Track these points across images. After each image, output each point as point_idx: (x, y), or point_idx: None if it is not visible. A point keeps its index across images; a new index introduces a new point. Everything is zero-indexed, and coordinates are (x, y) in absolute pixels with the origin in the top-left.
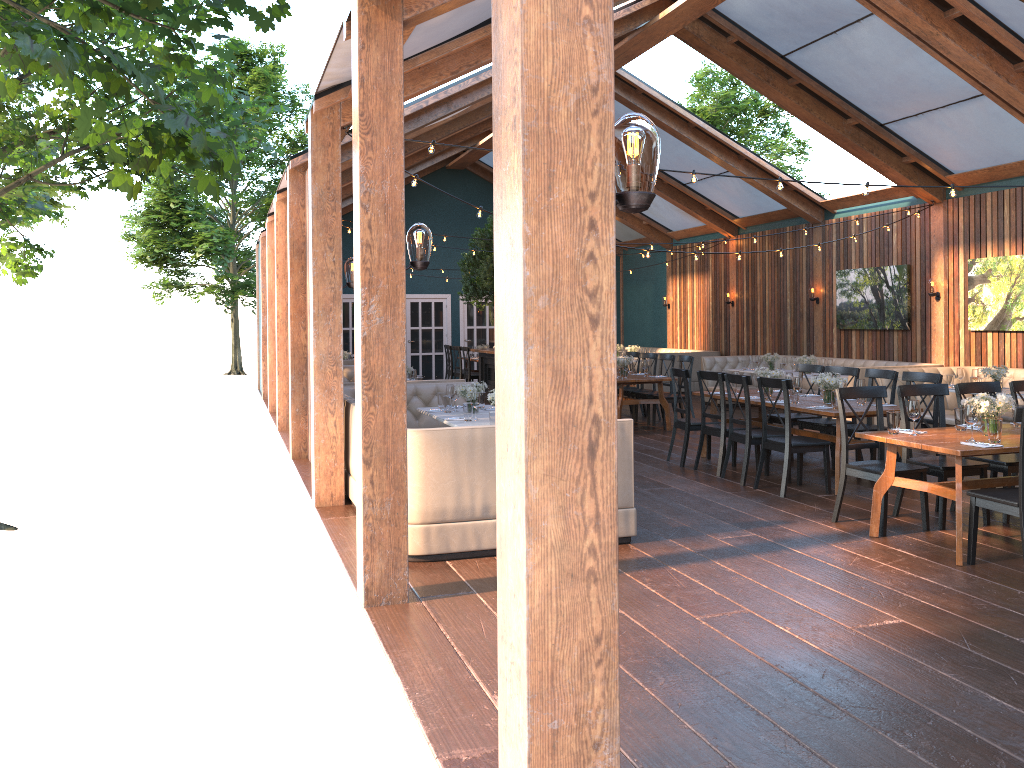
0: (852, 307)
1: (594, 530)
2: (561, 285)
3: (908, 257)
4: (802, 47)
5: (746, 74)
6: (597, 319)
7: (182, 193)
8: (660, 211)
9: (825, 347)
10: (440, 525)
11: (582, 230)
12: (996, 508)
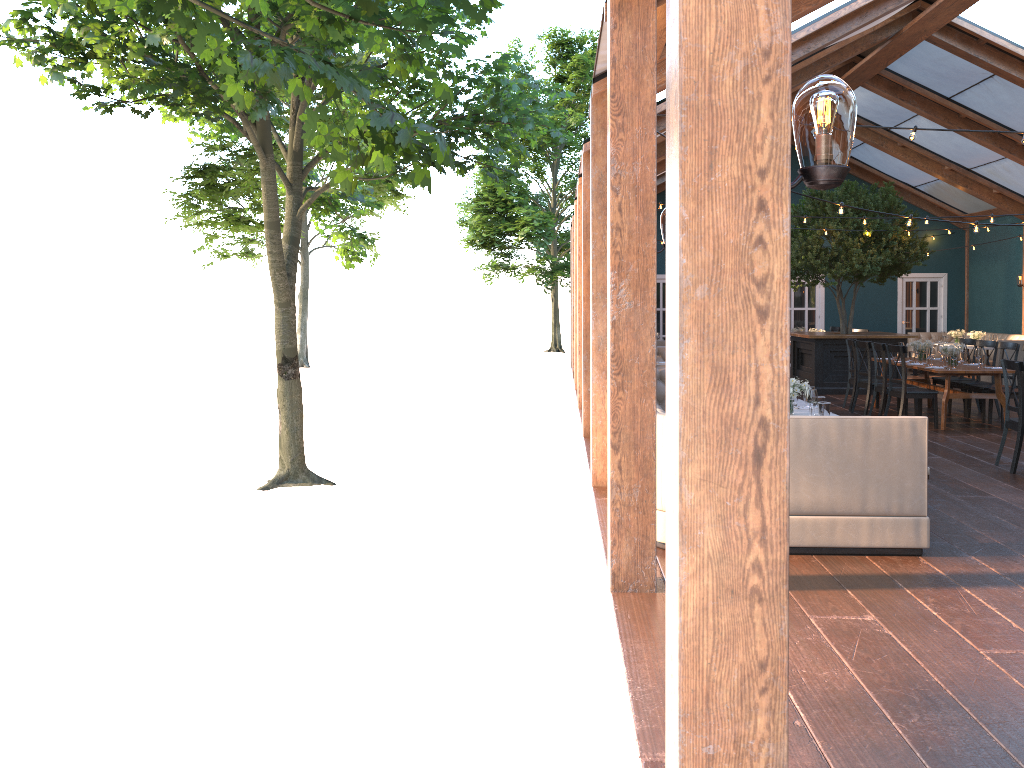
0: None
1: (759, 545)
2: (723, 273)
3: None
4: None
5: None
6: (766, 311)
7: (507, 180)
8: (1014, 177)
9: None
10: None
11: (749, 212)
12: None
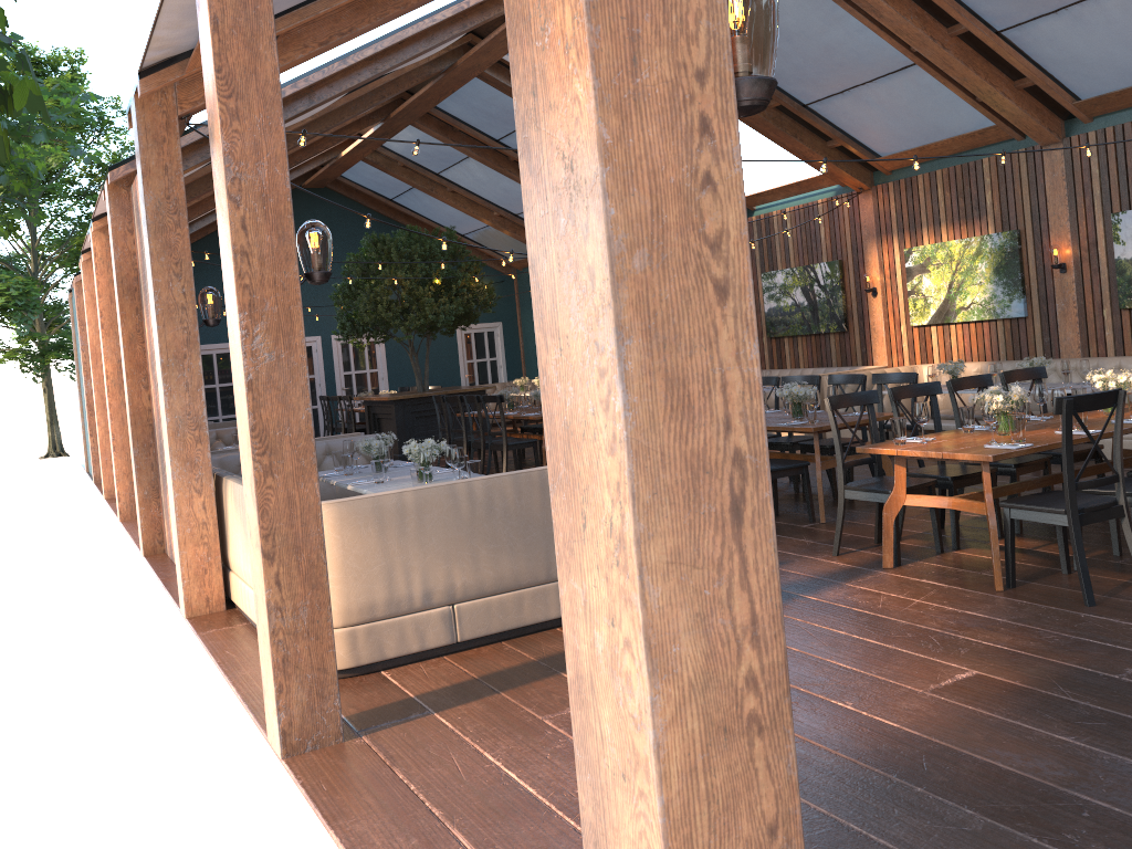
0: (782, 312)
1: (751, 646)
2: (666, 230)
3: (839, 252)
4: None
5: None
6: (726, 287)
7: None
8: None
9: None
10: (369, 625)
11: (690, 135)
12: (1037, 518)
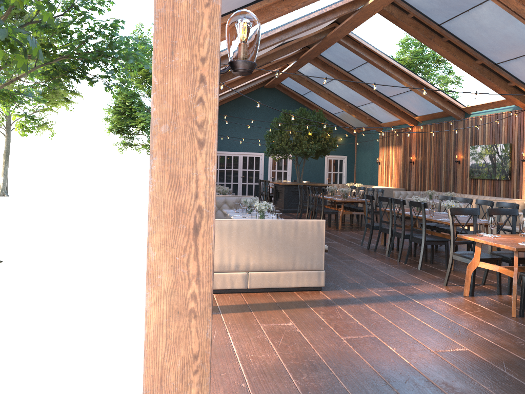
0: (478, 166)
1: (195, 283)
2: (178, 118)
3: (510, 139)
4: (449, 19)
5: (418, 35)
6: (203, 142)
7: (132, 97)
8: (375, 112)
9: (462, 188)
10: None
11: (195, 82)
12: None
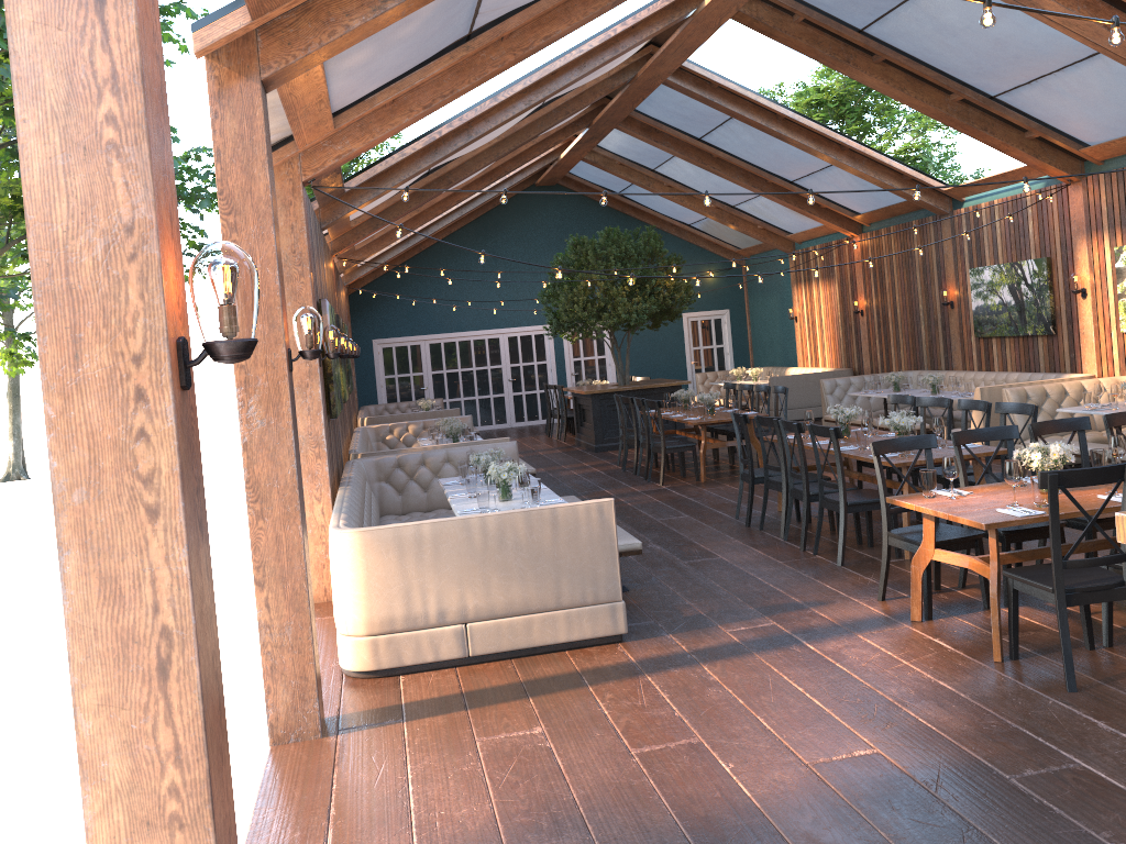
0: (989, 311)
1: (174, 766)
2: (103, 473)
3: (1047, 248)
4: (879, 18)
5: (821, 56)
6: (157, 509)
7: None
8: (772, 213)
9: (964, 359)
10: (389, 636)
11: (127, 403)
12: (1033, 592)
